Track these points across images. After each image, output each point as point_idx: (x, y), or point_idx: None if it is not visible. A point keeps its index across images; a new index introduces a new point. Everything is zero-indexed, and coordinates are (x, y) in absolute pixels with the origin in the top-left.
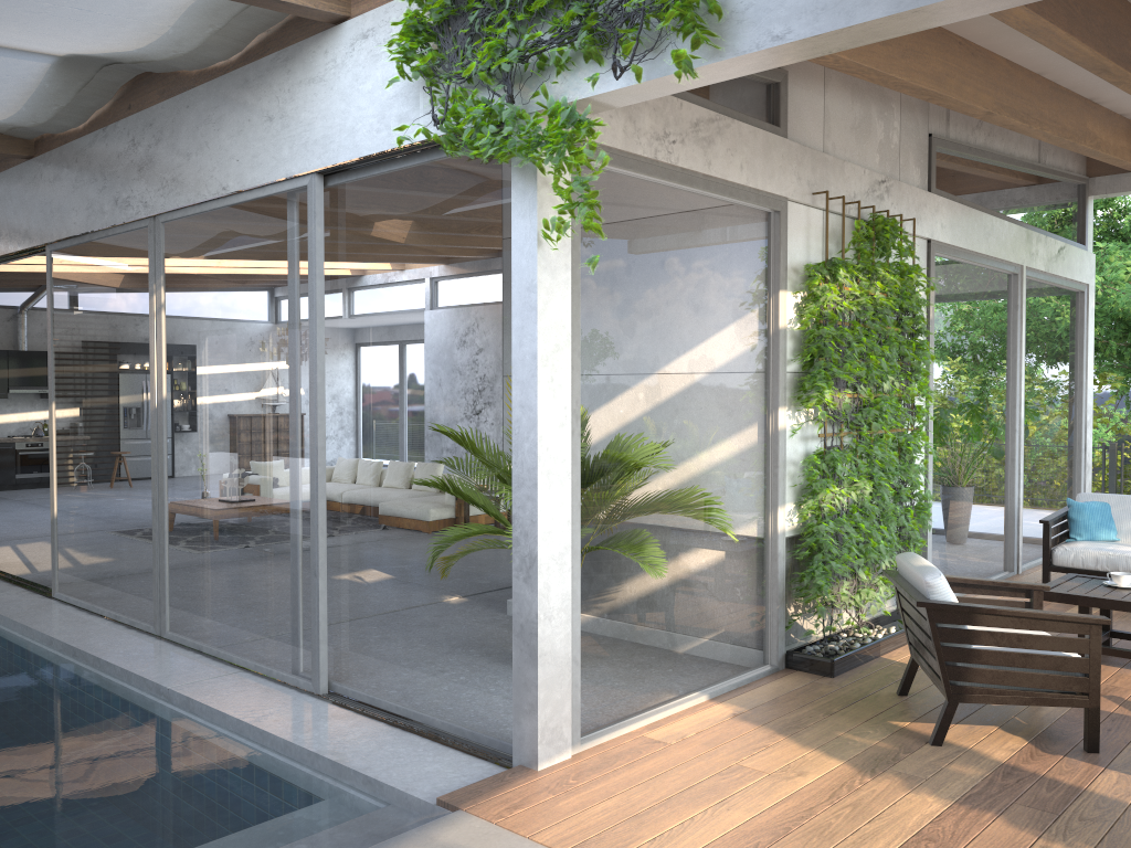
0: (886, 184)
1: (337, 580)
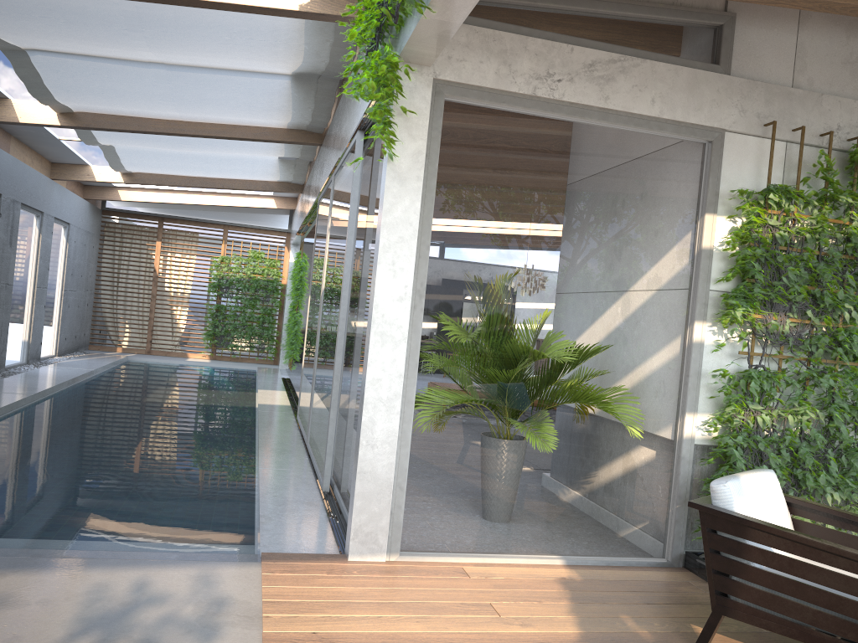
0: None
1: (343, 413)
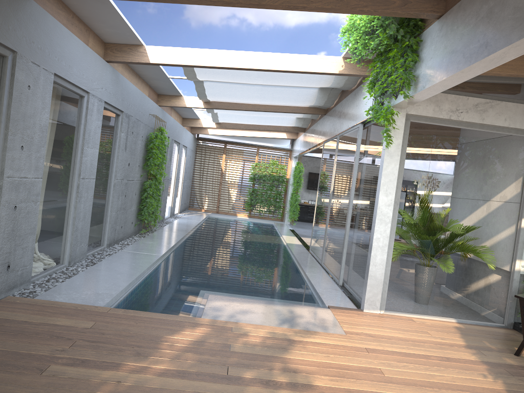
0: None
1: (349, 250)
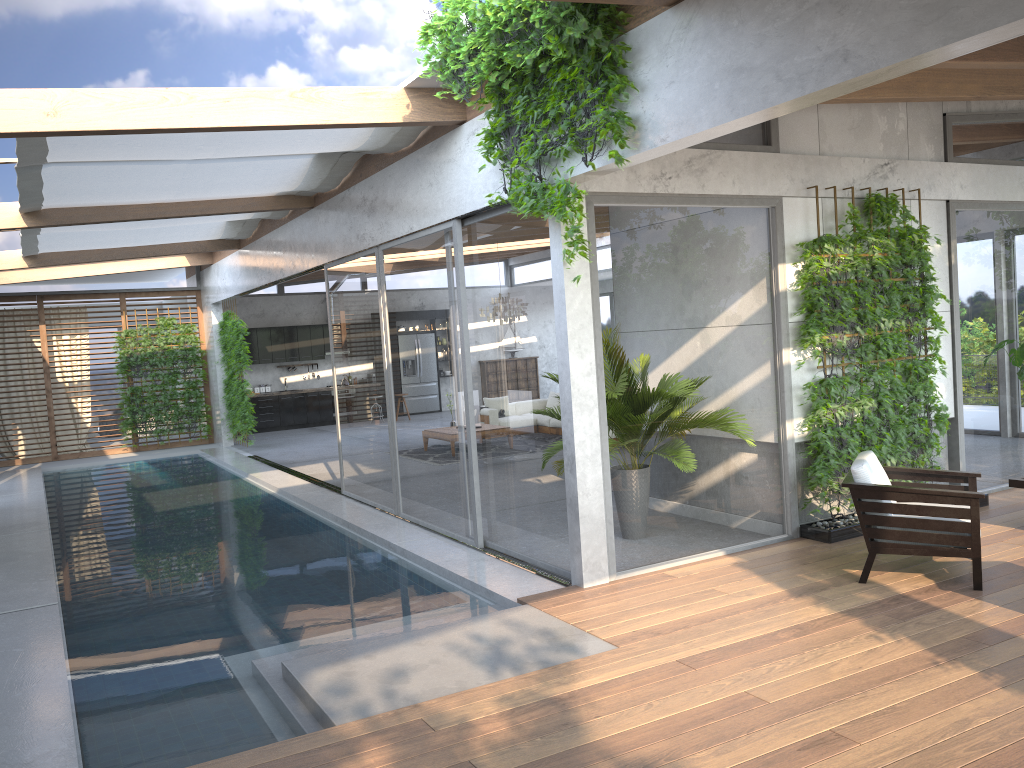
0: (890, 166)
1: (485, 476)
